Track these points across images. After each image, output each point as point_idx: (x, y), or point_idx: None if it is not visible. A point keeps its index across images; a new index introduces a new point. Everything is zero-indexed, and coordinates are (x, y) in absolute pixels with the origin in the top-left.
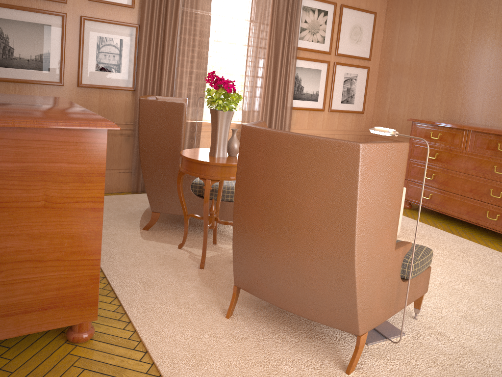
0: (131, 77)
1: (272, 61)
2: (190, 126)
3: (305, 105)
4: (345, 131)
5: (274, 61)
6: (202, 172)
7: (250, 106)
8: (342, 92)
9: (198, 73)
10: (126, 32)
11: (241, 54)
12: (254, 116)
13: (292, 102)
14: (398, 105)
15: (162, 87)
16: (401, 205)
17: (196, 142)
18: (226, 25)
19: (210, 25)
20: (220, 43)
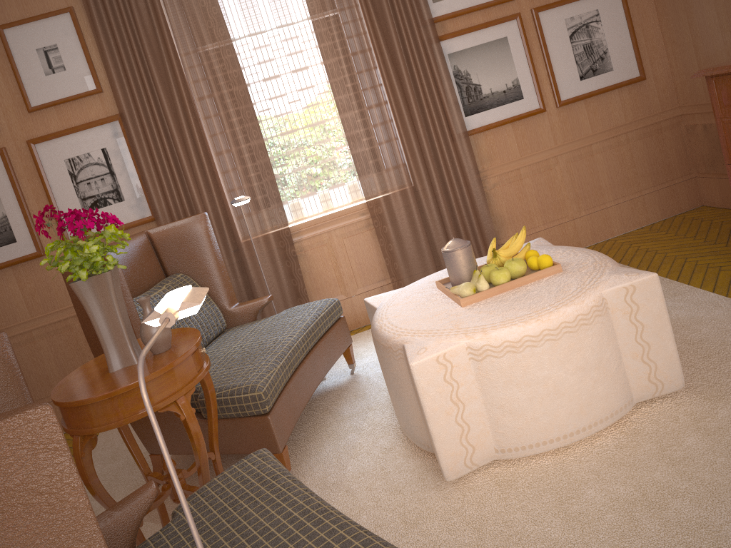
0: (142, 200)
1: (390, 67)
2: (277, 239)
3: (497, 116)
4: (614, 130)
5: (394, 65)
6: (67, 422)
7: (377, 163)
8: (575, 57)
9: (252, 148)
10: (105, 133)
11: (326, 80)
12: (392, 178)
13: (464, 123)
14: (709, 35)
15: (192, 198)
16: (661, 319)
17: (294, 264)
18: (276, 43)
19: (237, 60)
20: (277, 80)
